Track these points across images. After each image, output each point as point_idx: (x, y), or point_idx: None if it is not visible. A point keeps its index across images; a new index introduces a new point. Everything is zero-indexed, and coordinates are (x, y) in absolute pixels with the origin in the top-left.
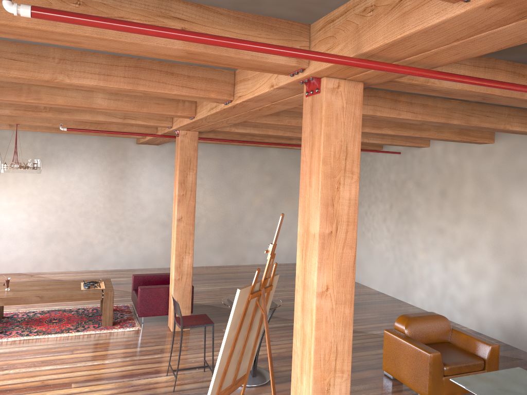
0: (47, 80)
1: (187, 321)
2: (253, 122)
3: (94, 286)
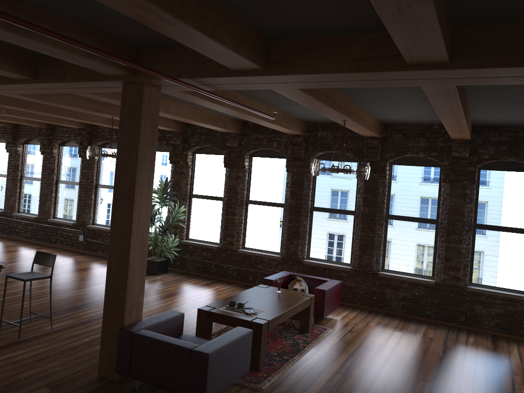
0: (77, 110)
1: (33, 274)
2: (4, 75)
3: (233, 308)
